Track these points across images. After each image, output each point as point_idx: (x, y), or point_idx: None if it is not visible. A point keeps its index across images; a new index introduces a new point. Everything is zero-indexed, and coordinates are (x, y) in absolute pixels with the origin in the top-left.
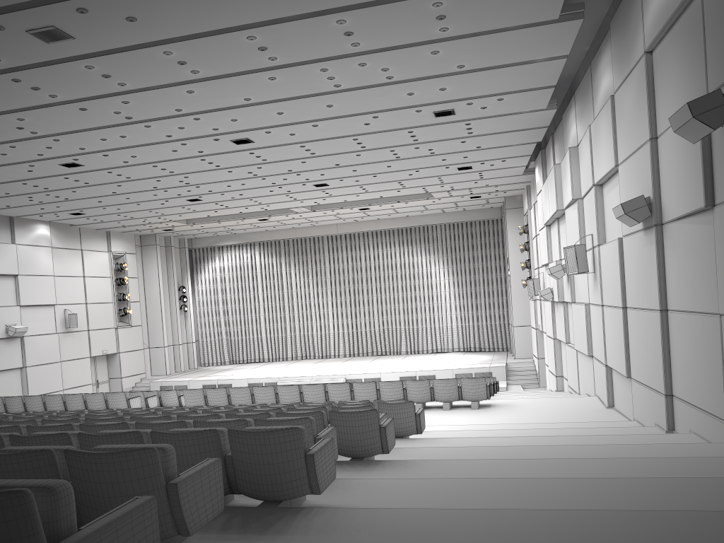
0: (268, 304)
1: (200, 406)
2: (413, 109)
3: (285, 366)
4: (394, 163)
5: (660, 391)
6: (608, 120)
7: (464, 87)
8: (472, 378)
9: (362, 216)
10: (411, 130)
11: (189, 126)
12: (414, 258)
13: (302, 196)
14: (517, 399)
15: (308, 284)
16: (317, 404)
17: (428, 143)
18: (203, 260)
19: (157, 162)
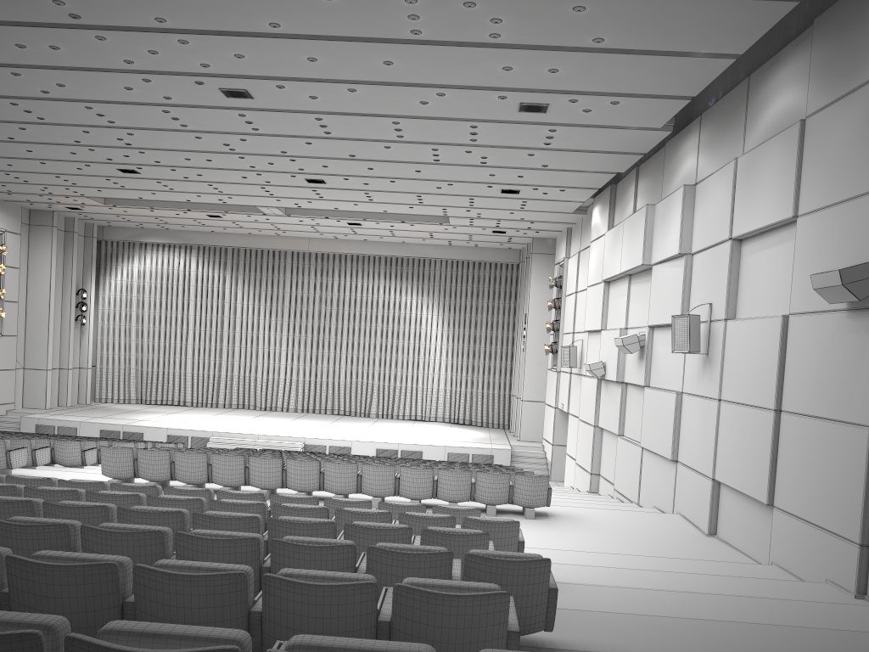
0: (200, 330)
1: (153, 487)
2: (496, 94)
3: (216, 416)
4: (426, 168)
5: (847, 537)
6: (787, 153)
7: (583, 74)
8: (532, 476)
9: (346, 233)
10: (476, 124)
11: (166, 51)
12: (402, 297)
13: (283, 193)
14: (576, 507)
15: (259, 311)
16: (364, 510)
17: (487, 147)
18: (117, 258)
19: (94, 101)
